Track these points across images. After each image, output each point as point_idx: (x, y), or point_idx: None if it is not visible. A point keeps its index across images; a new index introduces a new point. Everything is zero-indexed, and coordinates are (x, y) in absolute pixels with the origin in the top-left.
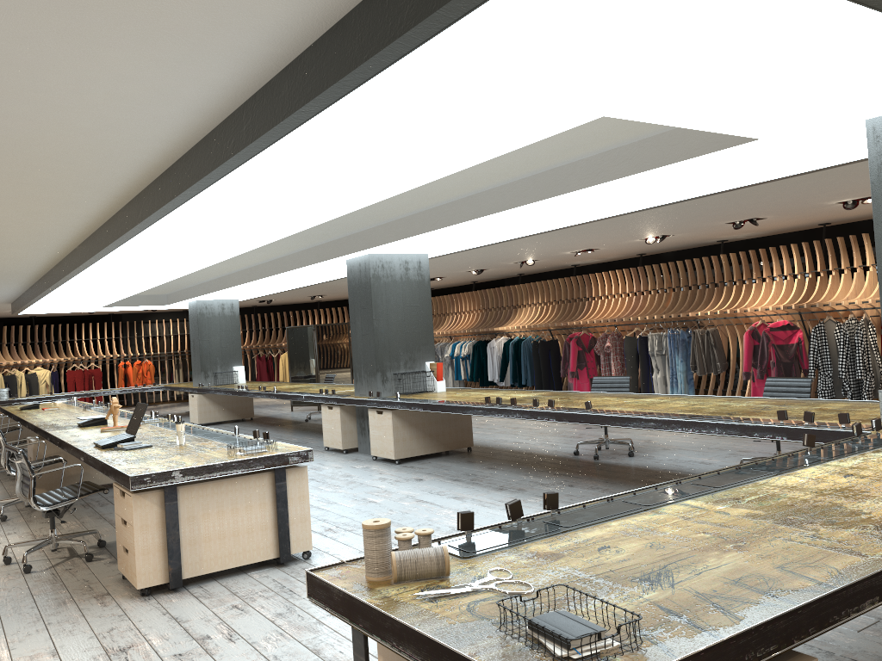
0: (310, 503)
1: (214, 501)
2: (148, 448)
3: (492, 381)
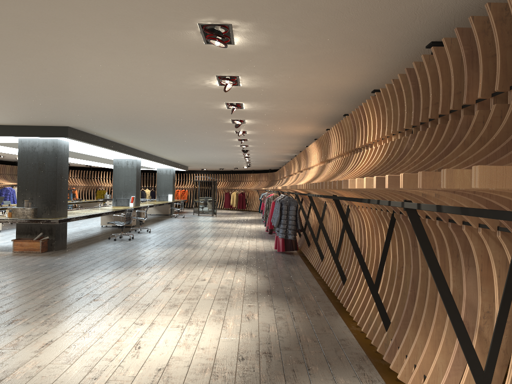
0: None
1: None
2: None
3: None
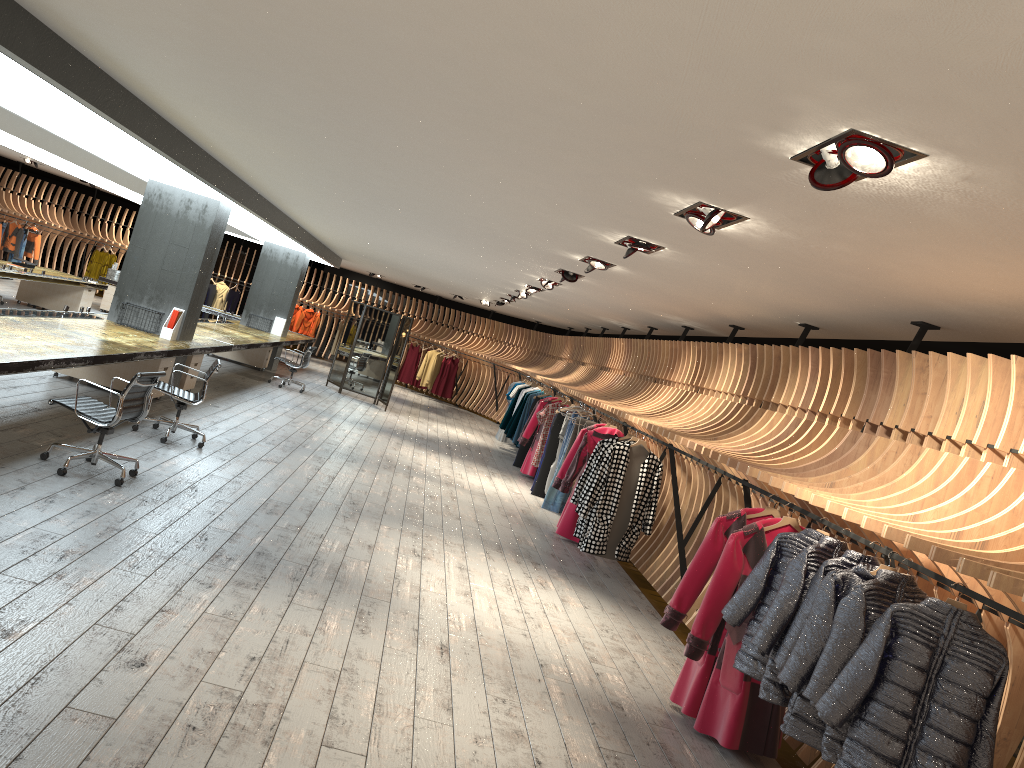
0: None
1: None
2: None
3: None
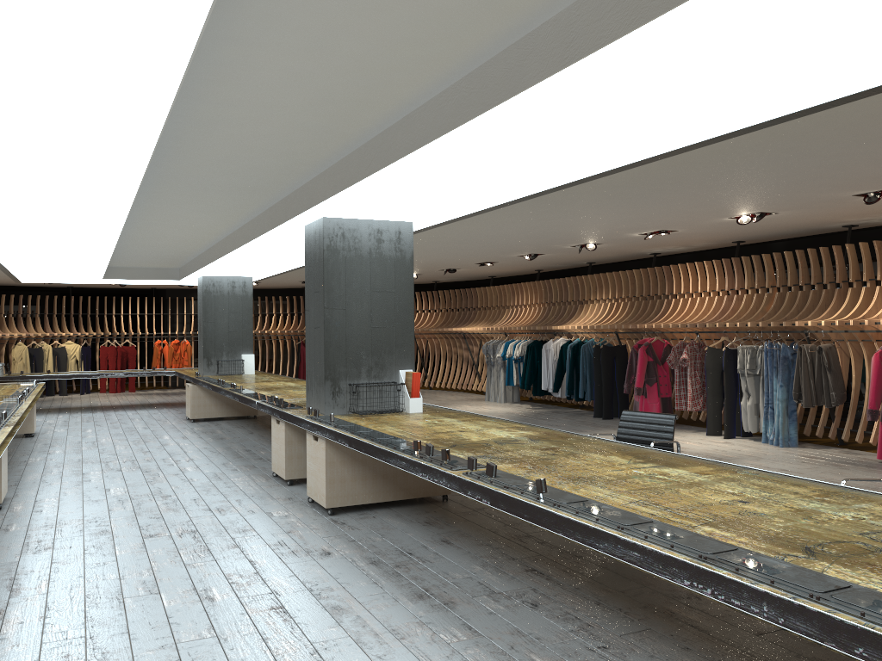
0: (126, 587)
1: None
2: None
3: (547, 390)
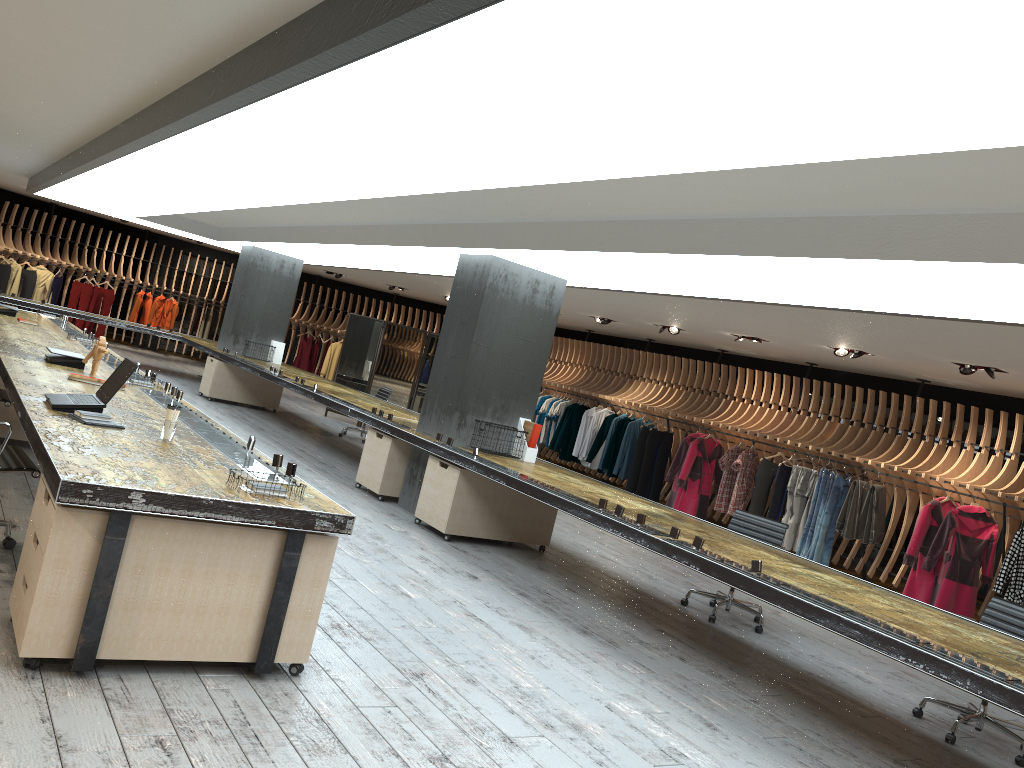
0: None
1: (183, 552)
2: (116, 431)
3: (575, 457)
